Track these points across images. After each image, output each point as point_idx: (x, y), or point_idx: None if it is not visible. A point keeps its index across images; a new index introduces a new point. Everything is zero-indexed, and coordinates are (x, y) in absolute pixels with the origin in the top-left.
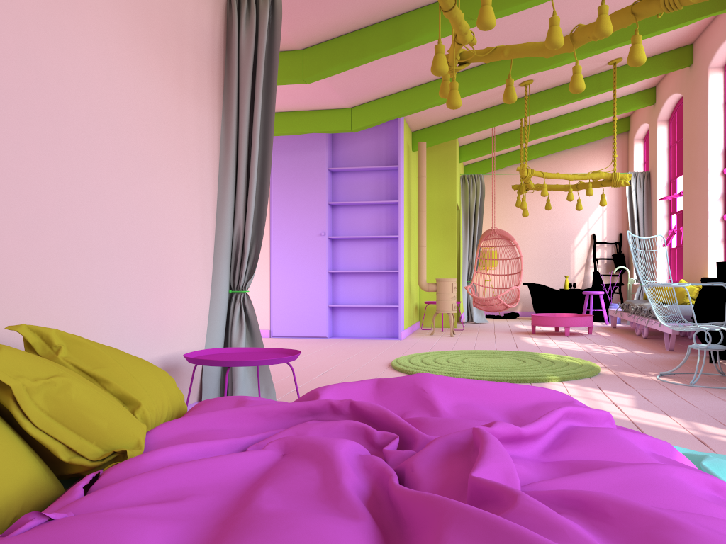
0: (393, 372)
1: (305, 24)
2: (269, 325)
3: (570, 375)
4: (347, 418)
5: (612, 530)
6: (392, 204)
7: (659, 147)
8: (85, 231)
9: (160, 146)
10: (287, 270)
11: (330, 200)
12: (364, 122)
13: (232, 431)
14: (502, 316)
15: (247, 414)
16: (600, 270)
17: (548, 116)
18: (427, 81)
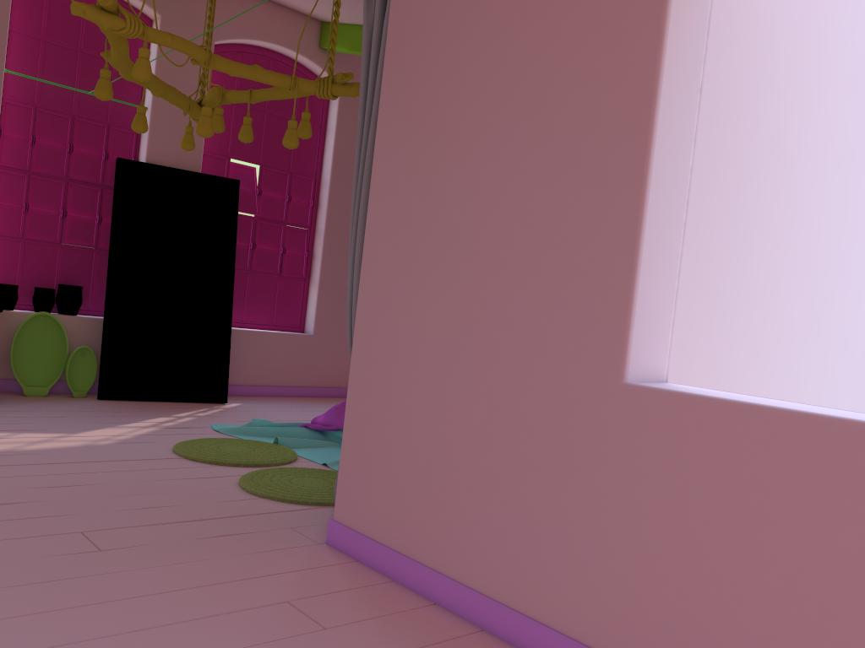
0: None
1: None
2: None
3: None
4: None
5: None
6: None
7: None
8: None
9: None
10: None
11: None
12: None
13: None
14: None
15: None
16: None
17: None
18: None
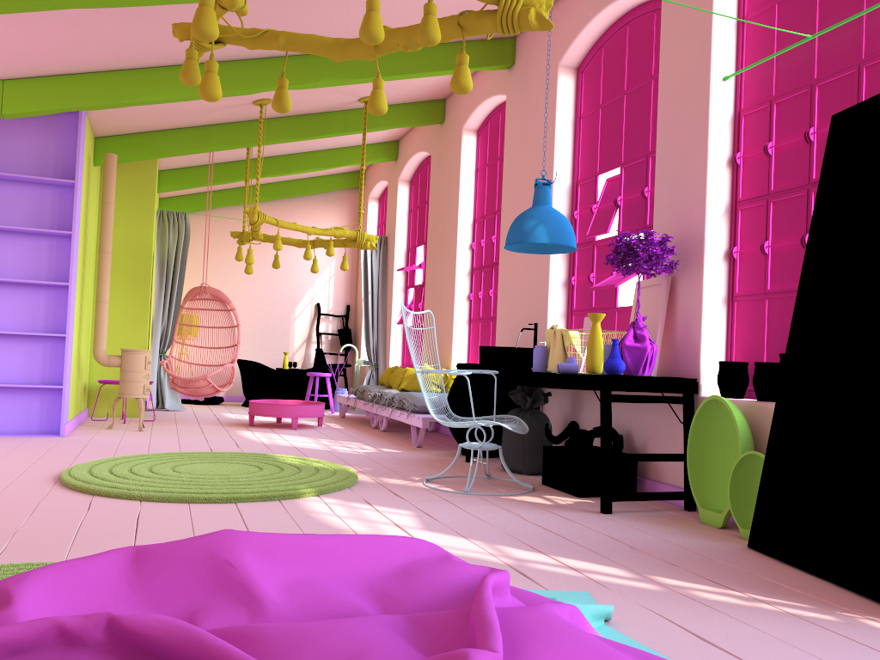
0: (66, 492)
1: None
2: None
3: (328, 486)
4: (98, 654)
5: None
6: (61, 236)
7: (399, 210)
8: None
9: None
10: None
11: None
12: (26, 106)
13: None
14: (201, 401)
15: None
16: (324, 348)
17: (278, 152)
18: (132, 66)
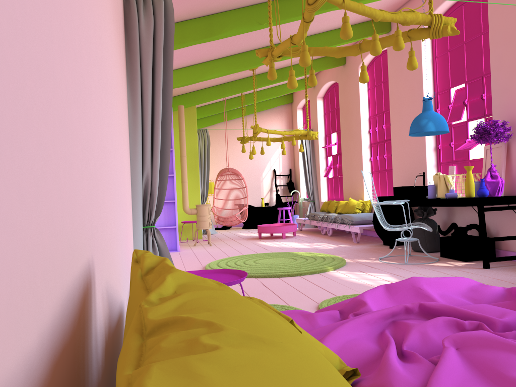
0: None
1: None
2: None
3: (337, 265)
4: (416, 316)
5: None
6: None
7: (318, 114)
8: (115, 186)
9: (121, 110)
10: None
11: None
12: None
13: (359, 338)
14: (220, 228)
15: (360, 324)
16: (279, 193)
17: (252, 90)
18: (199, 62)
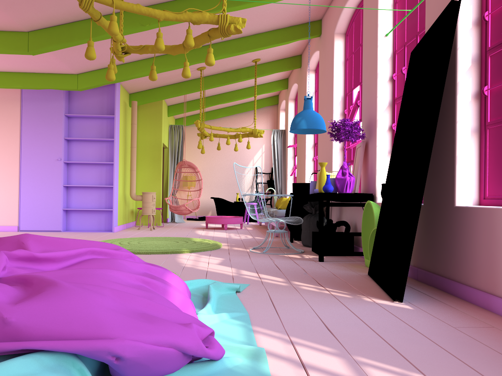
0: None
1: (26, 15)
2: (18, 222)
3: (197, 248)
4: None
5: (30, 289)
6: (110, 141)
7: (289, 115)
8: None
9: None
10: (32, 184)
11: (66, 136)
12: (87, 84)
13: None
14: (198, 219)
15: None
16: (260, 190)
17: (224, 91)
18: (130, 61)
